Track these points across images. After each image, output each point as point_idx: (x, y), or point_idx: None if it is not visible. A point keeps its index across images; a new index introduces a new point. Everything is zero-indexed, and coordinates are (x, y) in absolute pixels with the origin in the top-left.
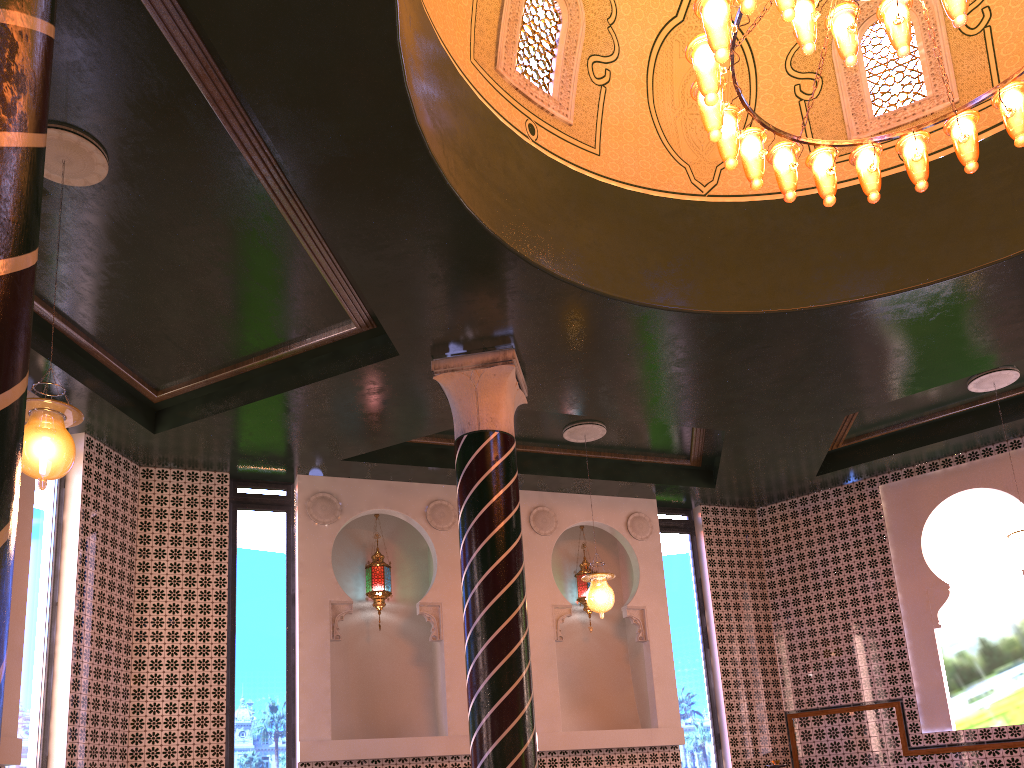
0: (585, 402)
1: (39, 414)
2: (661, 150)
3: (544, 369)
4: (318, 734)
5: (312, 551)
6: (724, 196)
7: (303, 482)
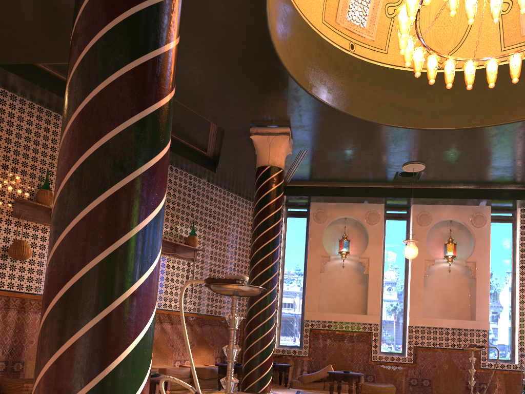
0: None
1: (407, 243)
2: None
3: None
4: None
5: None
6: None
7: None
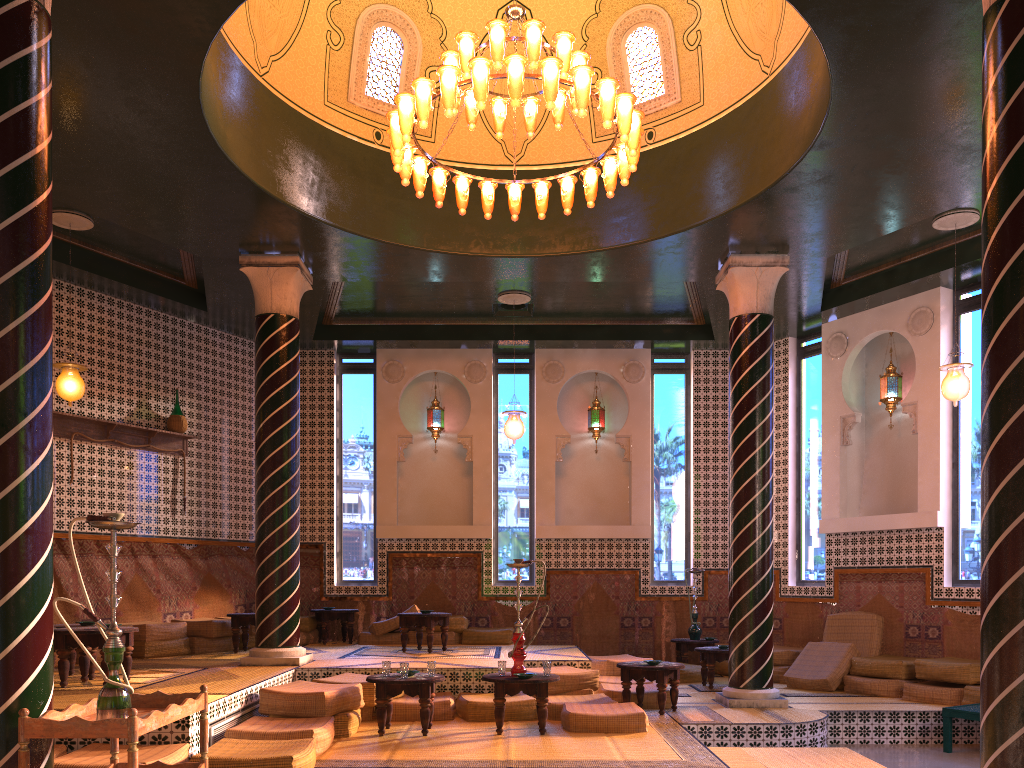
0: (851, 237)
1: (508, 416)
2: (743, 58)
3: (774, 247)
4: (831, 514)
5: (829, 381)
6: (778, 67)
7: (824, 329)
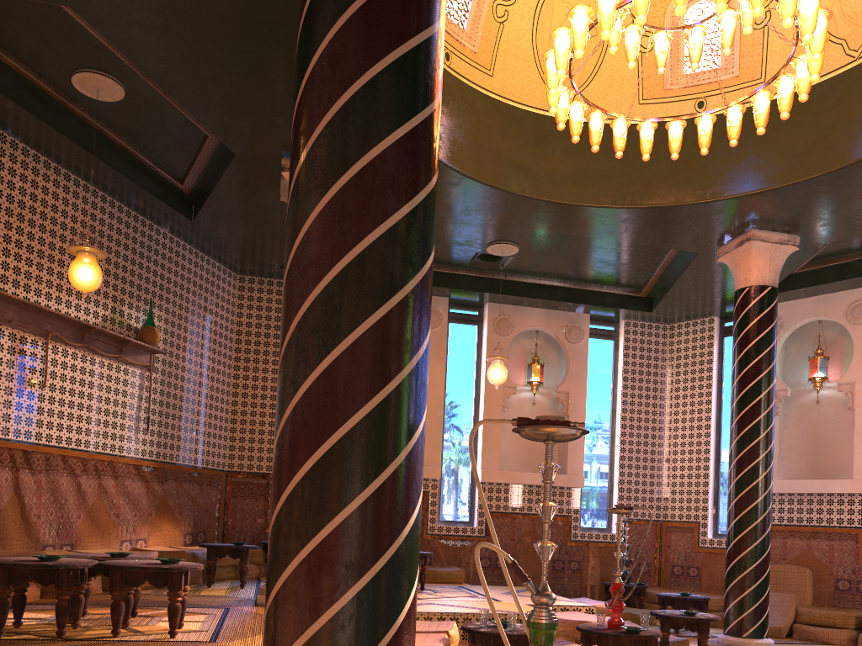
0: None
1: (492, 361)
2: None
3: (794, 226)
4: None
5: None
6: None
7: None
